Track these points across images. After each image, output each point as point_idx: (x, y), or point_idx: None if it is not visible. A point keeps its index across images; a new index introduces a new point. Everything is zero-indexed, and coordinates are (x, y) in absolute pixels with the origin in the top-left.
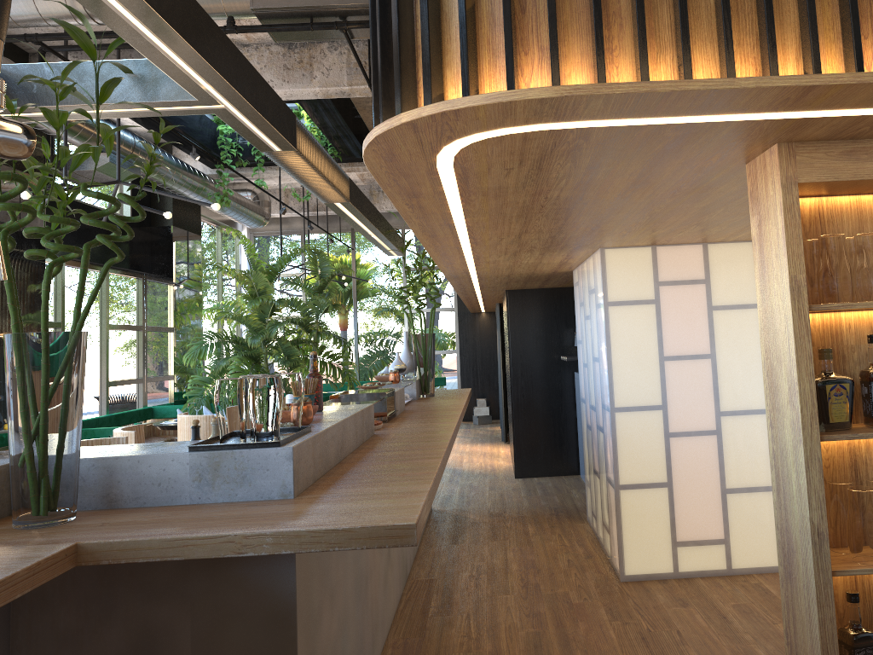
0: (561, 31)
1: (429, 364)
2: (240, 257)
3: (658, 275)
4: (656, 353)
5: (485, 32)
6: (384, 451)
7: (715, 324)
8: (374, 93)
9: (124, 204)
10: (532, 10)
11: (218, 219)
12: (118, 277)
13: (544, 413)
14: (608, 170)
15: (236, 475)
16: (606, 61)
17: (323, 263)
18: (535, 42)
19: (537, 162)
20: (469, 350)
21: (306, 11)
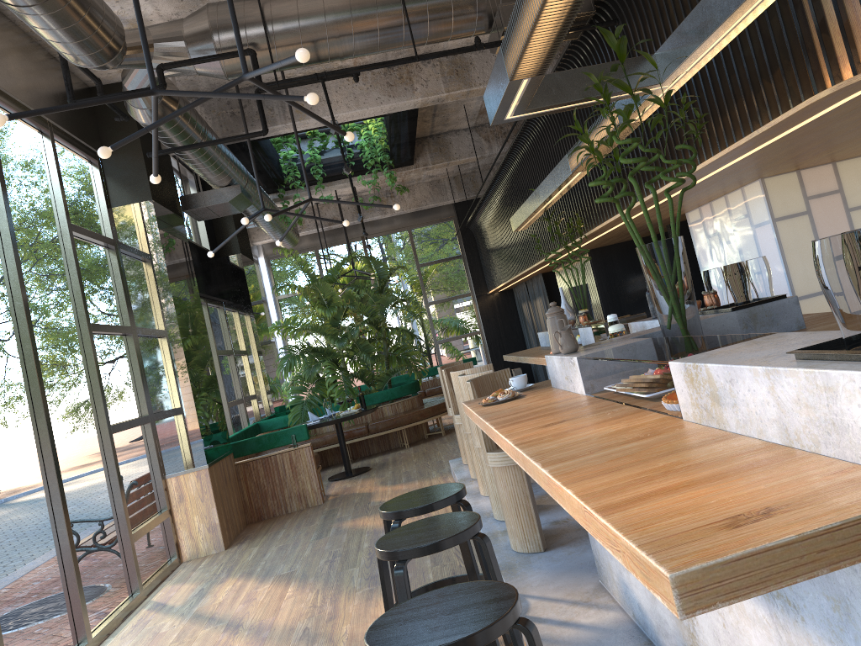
0: None
1: (590, 309)
2: (262, 282)
3: (806, 192)
4: None
5: None
6: None
7: (853, 221)
8: (827, 55)
9: (201, 239)
10: None
11: None
12: (209, 307)
13: None
14: None
15: (767, 320)
16: None
17: (377, 265)
18: None
19: None
20: (492, 328)
21: None
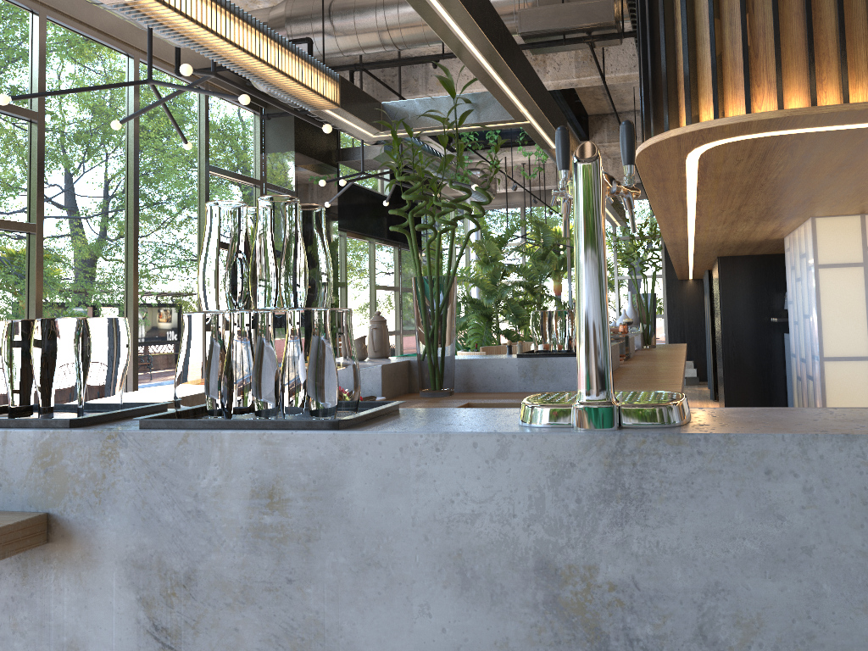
0: (784, 69)
1: (651, 320)
2: (469, 229)
3: (866, 241)
4: (864, 310)
5: (729, 72)
6: (635, 374)
7: None
8: (644, 113)
9: (384, 185)
10: (763, 55)
11: (452, 195)
12: (380, 246)
13: (754, 370)
14: (818, 158)
15: (548, 374)
16: (817, 88)
17: (545, 233)
18: (765, 77)
19: (762, 155)
20: (676, 315)
21: (561, 31)
